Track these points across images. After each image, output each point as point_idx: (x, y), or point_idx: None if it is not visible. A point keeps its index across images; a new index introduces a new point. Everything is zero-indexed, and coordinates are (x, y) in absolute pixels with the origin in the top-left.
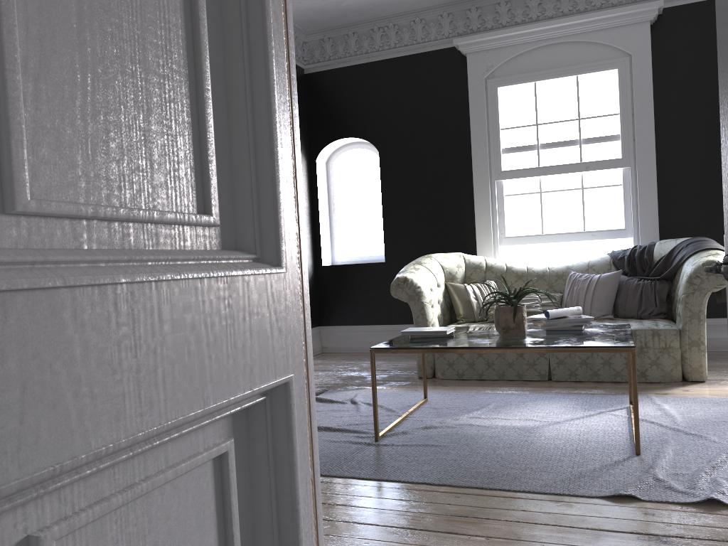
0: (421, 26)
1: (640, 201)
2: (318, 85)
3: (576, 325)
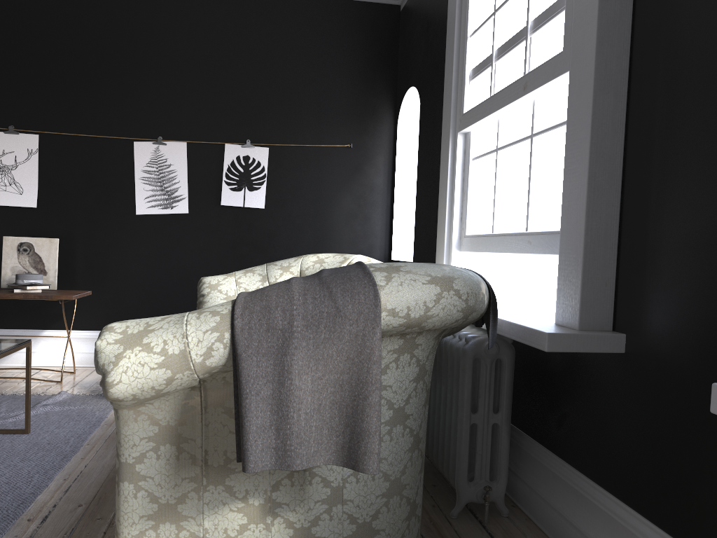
0: None
1: (567, 160)
2: (404, 22)
3: None
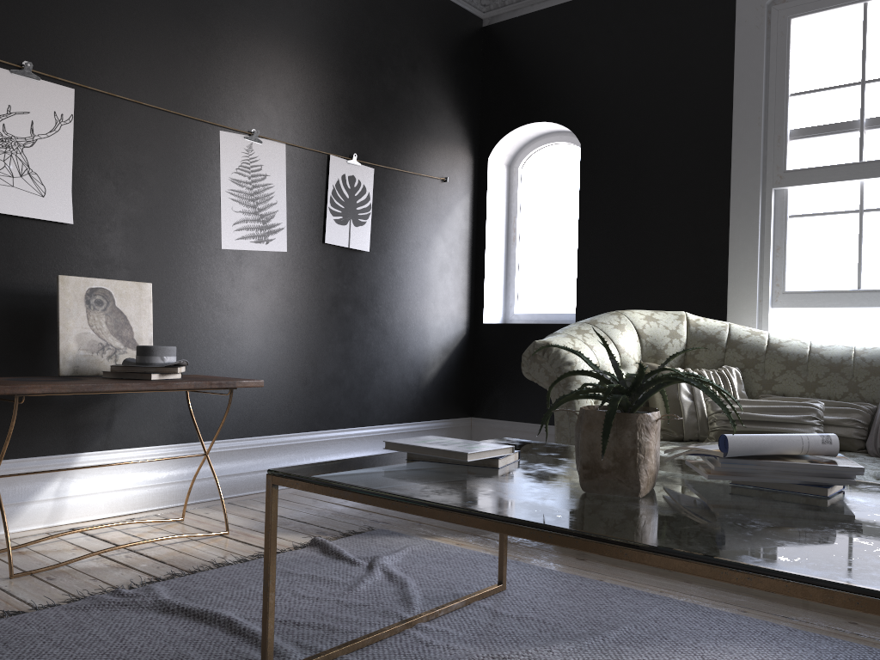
0: None
1: None
2: (501, 42)
3: (812, 482)
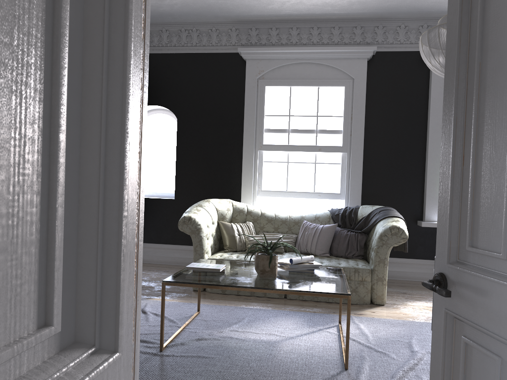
0: (216, 34)
1: (351, 176)
2: None
3: (309, 269)
